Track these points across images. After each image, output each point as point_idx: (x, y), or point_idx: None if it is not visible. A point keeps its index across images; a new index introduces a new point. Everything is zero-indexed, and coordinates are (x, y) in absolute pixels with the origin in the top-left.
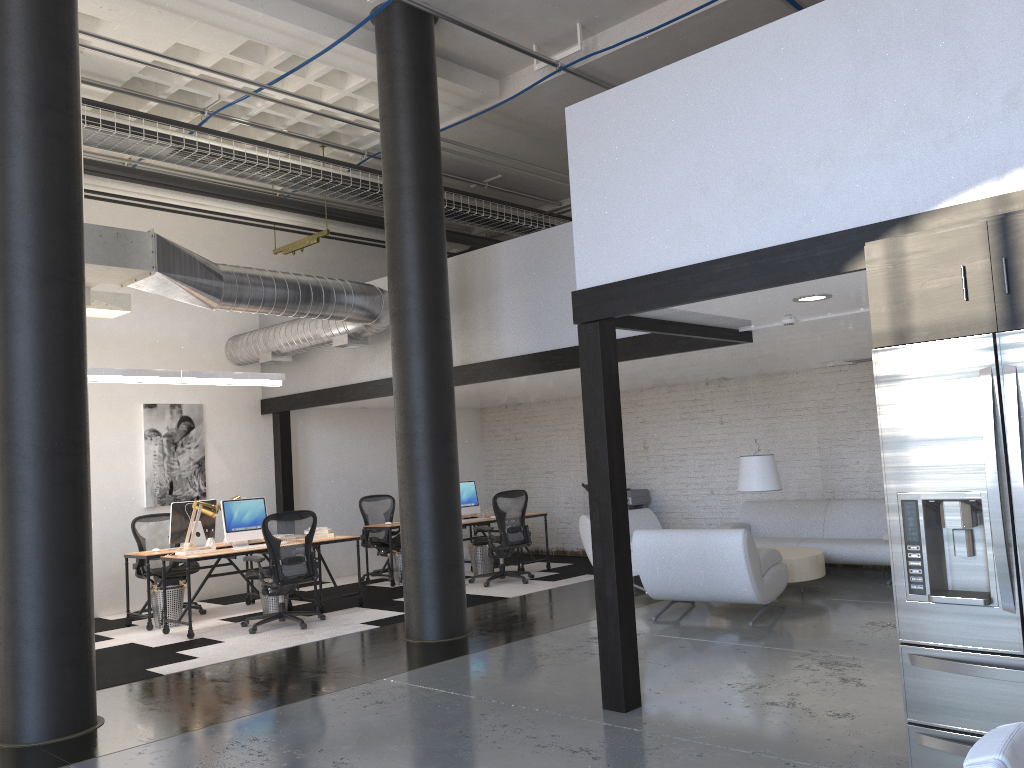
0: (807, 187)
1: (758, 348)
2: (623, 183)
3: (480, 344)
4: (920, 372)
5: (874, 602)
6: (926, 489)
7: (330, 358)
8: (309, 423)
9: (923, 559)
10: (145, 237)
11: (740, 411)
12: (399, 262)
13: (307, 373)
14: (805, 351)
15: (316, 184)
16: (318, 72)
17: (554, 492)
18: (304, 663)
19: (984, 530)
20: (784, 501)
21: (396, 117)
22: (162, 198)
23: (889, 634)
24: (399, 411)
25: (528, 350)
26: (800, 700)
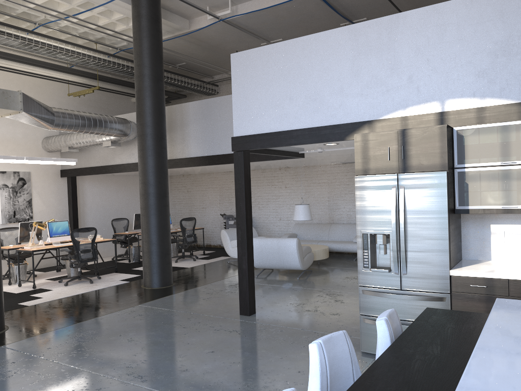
0: (332, 103)
1: (305, 158)
2: (256, 91)
3: (178, 150)
4: (371, 186)
5: (348, 268)
6: (371, 229)
7: (99, 151)
8: (85, 182)
9: (368, 255)
10: (17, 94)
11: (294, 182)
12: (143, 111)
13: (86, 158)
14: (325, 159)
15: (93, 63)
16: (99, 10)
17: (206, 217)
18: (98, 299)
19: (390, 245)
20: (312, 224)
21: (142, 39)
22: (10, 65)
23: (354, 282)
24: (142, 182)
25: (202, 154)
26: (319, 309)
